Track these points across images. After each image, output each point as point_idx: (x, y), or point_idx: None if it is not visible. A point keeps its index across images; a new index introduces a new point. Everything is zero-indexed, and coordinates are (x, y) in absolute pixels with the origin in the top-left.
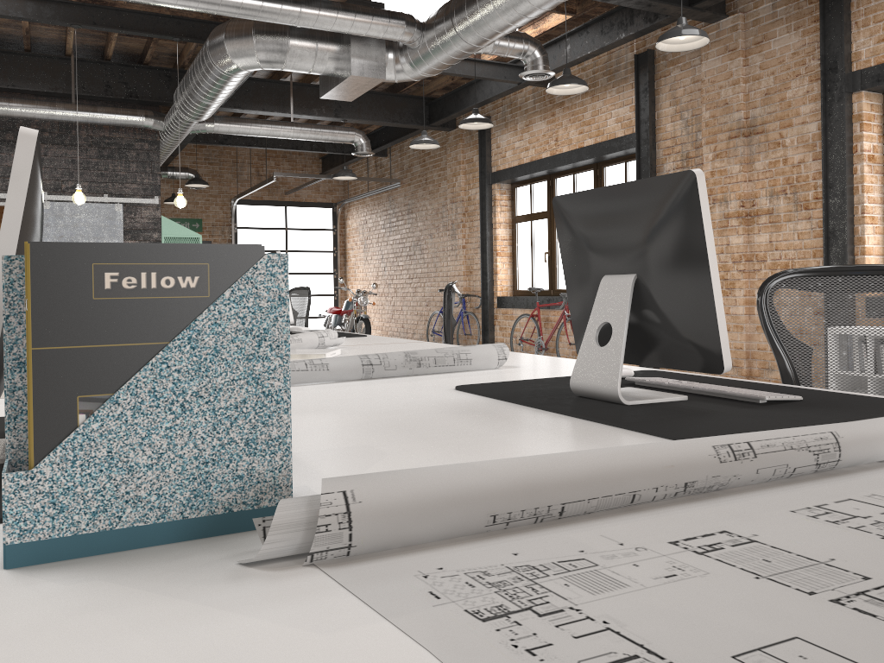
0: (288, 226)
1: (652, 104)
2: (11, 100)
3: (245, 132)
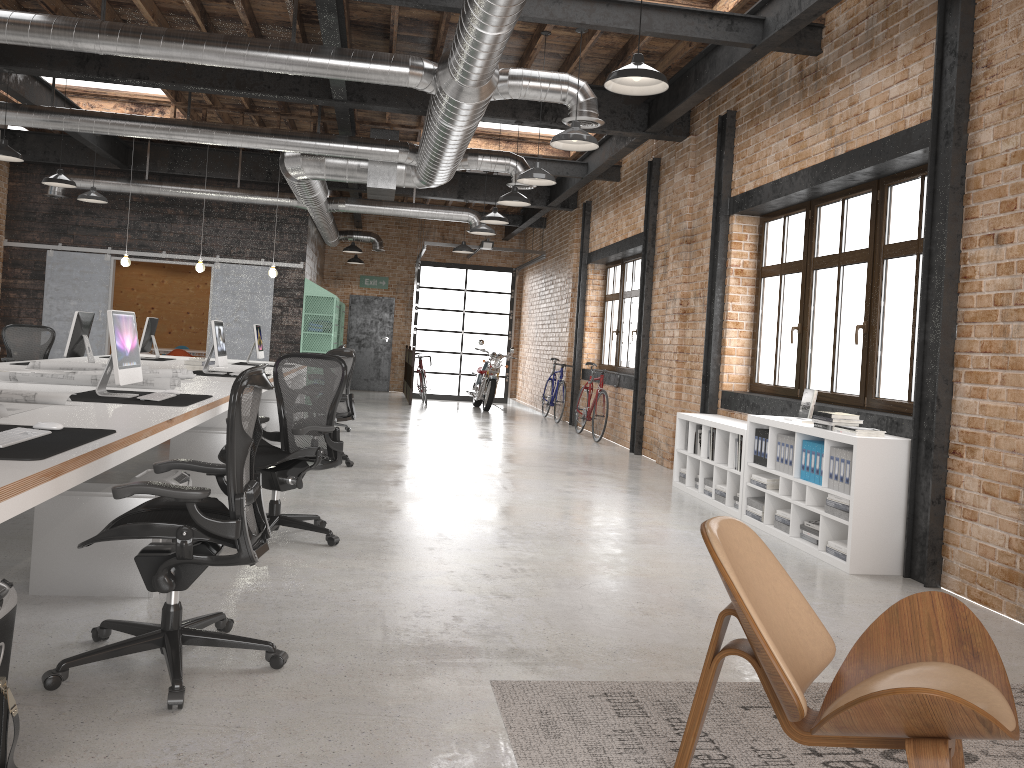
0: (467, 288)
1: (653, 207)
2: (193, 186)
3: (371, 212)
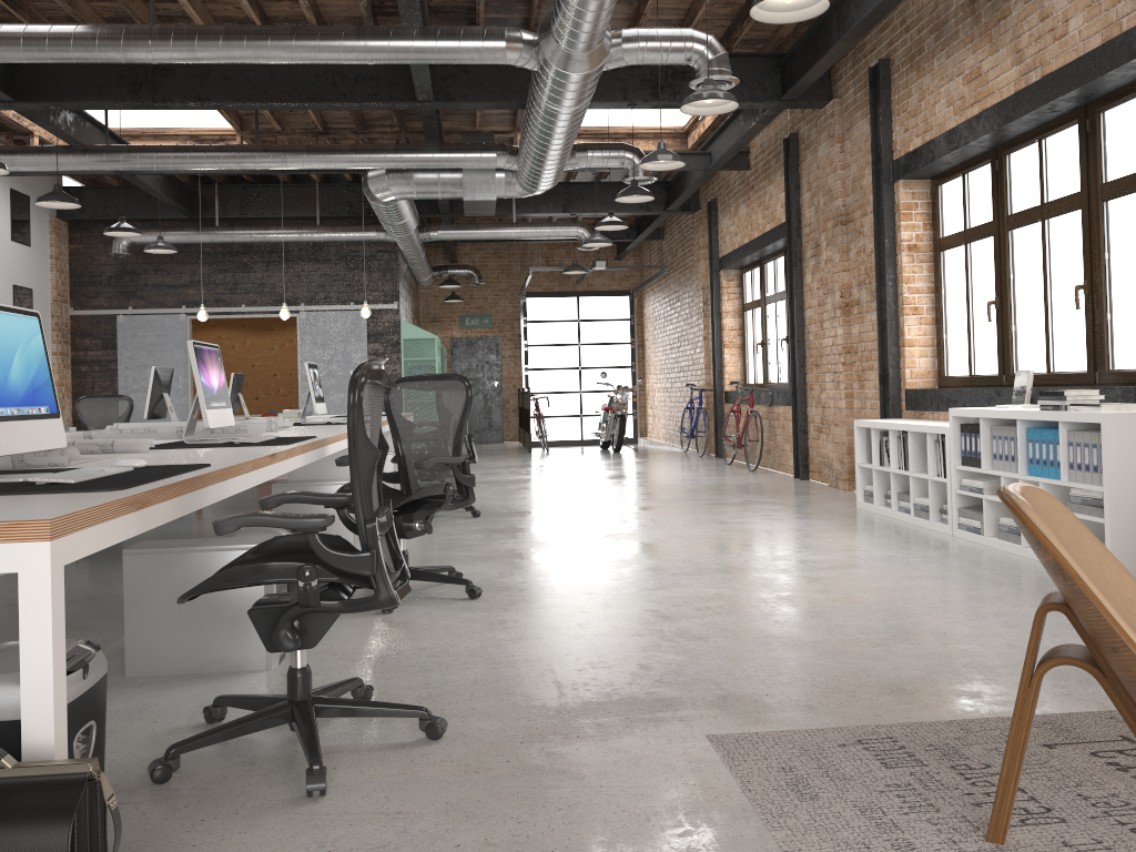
0: (581, 318)
1: (795, 190)
2: (268, 228)
3: (468, 237)
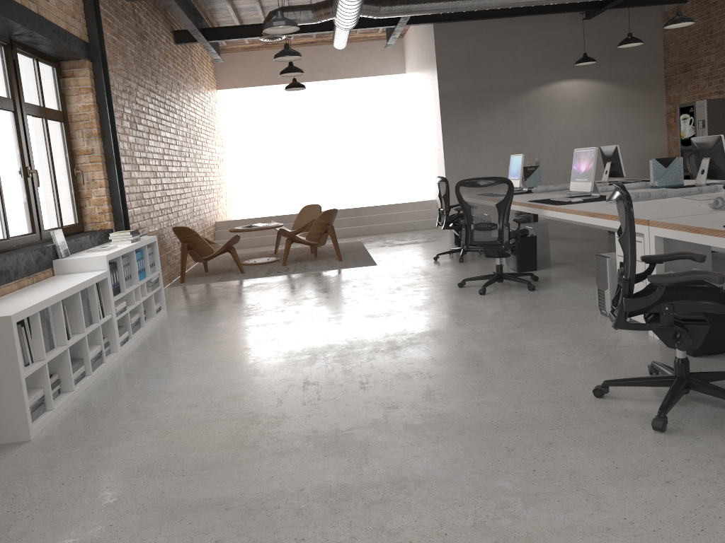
0: None
1: None
2: None
3: None
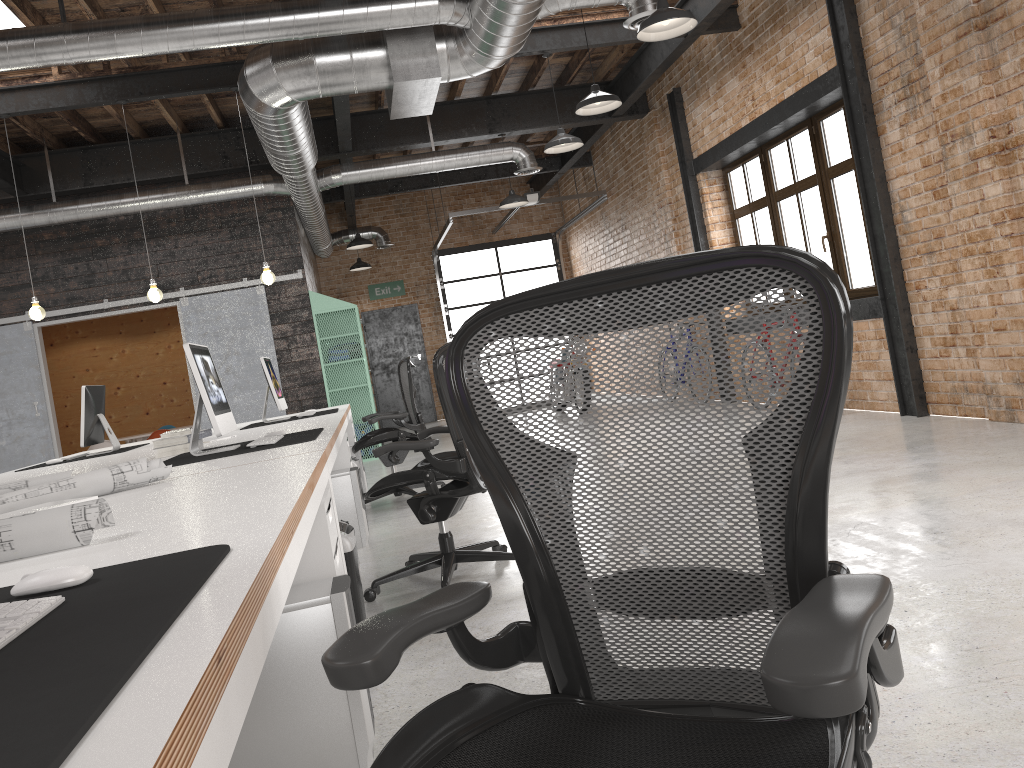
0: (502, 270)
1: (851, 18)
2: (122, 196)
3: (379, 176)
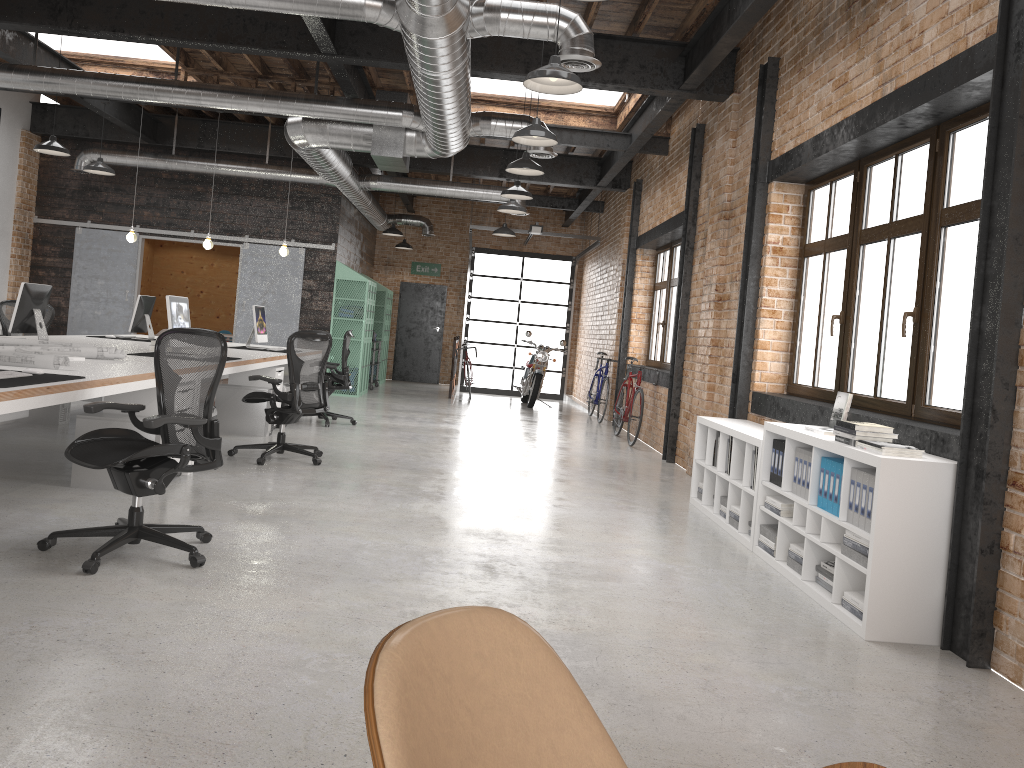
0: (524, 277)
1: (696, 180)
2: (219, 162)
3: (404, 190)
